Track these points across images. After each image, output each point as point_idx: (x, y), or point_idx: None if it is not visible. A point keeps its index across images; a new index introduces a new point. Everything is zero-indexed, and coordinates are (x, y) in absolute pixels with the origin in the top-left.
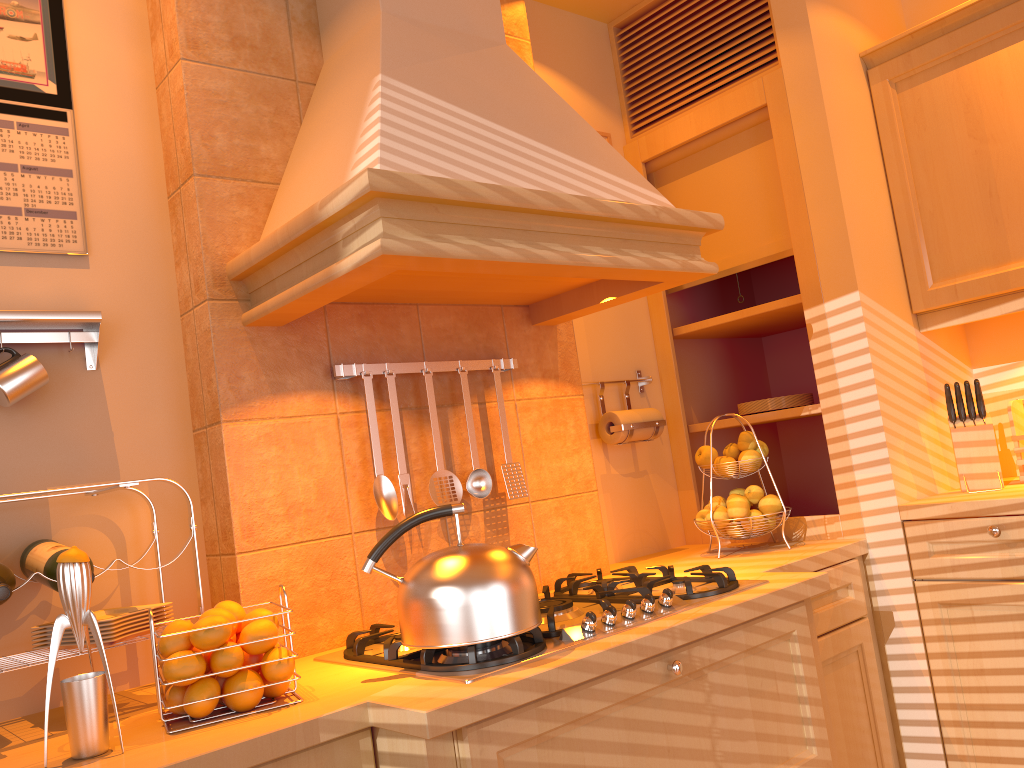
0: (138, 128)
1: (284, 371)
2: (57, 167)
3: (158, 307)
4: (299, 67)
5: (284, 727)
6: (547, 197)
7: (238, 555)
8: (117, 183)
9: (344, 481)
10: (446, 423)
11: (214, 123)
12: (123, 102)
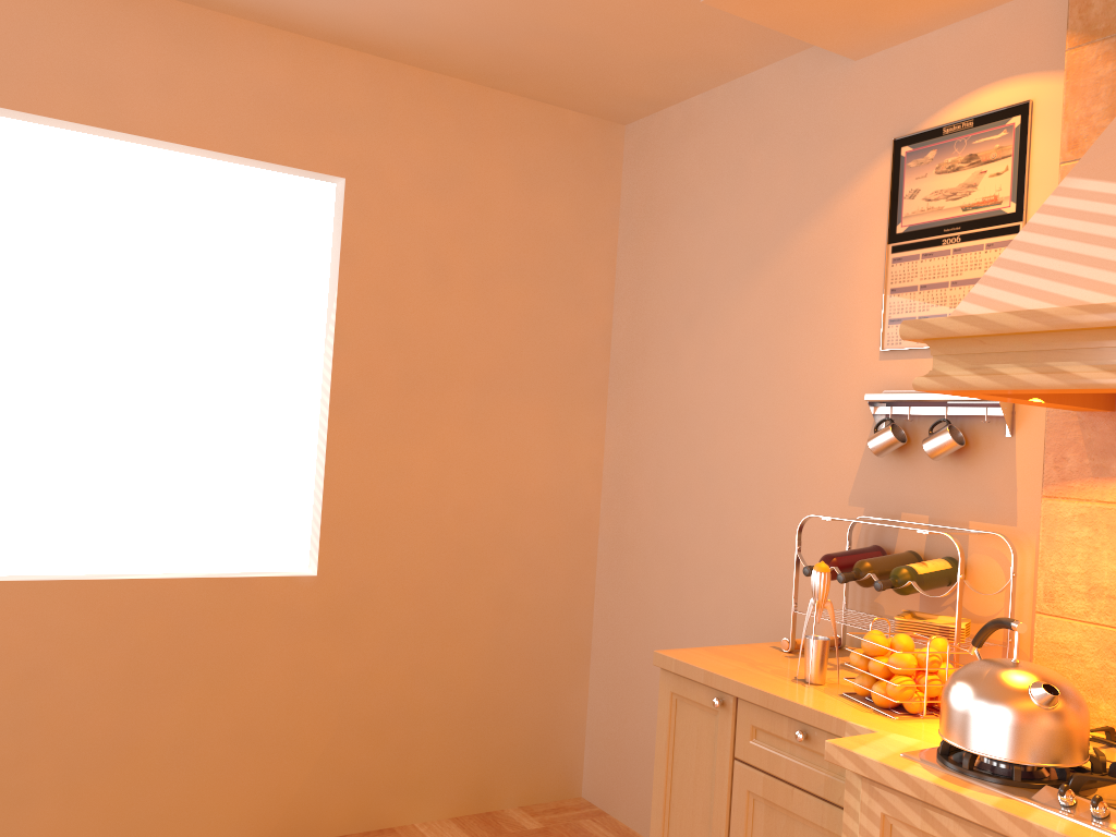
0: None
1: (1109, 456)
2: None
3: None
4: None
5: (827, 713)
6: (1099, 311)
7: (1036, 613)
8: None
9: None
10: None
11: None
12: None
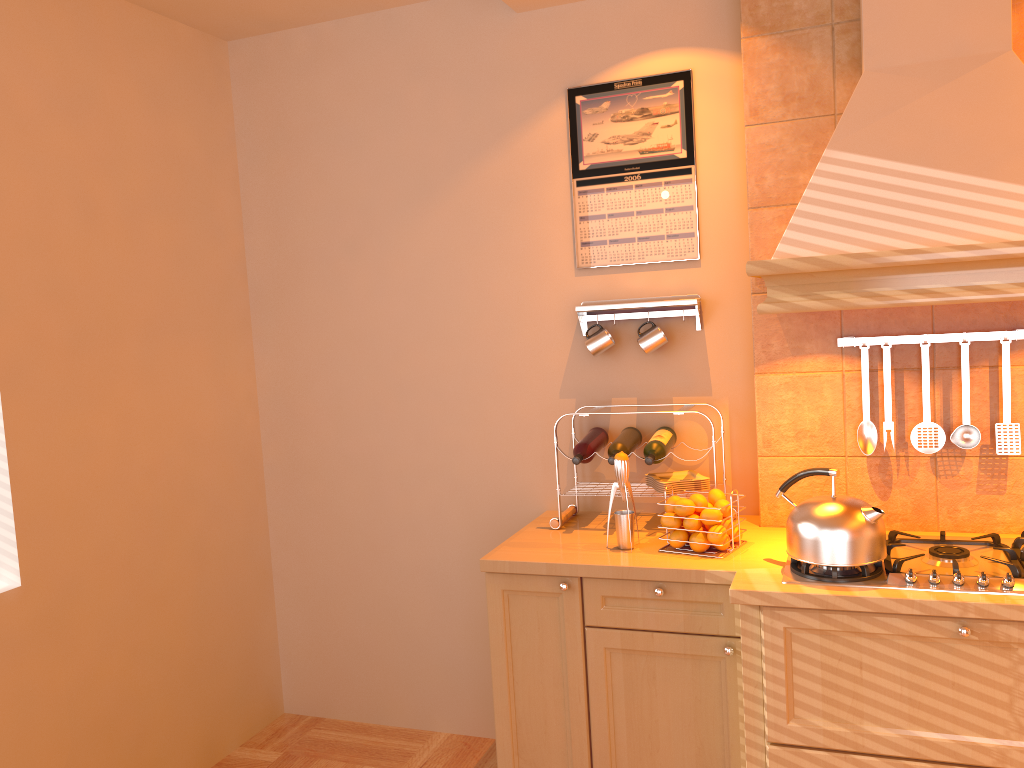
0: (735, 166)
1: (802, 340)
2: (684, 205)
3: (741, 288)
4: (839, 101)
5: (685, 568)
6: (915, 254)
7: (758, 457)
8: (720, 208)
9: (843, 419)
10: (948, 382)
11: (764, 167)
12: (726, 150)
